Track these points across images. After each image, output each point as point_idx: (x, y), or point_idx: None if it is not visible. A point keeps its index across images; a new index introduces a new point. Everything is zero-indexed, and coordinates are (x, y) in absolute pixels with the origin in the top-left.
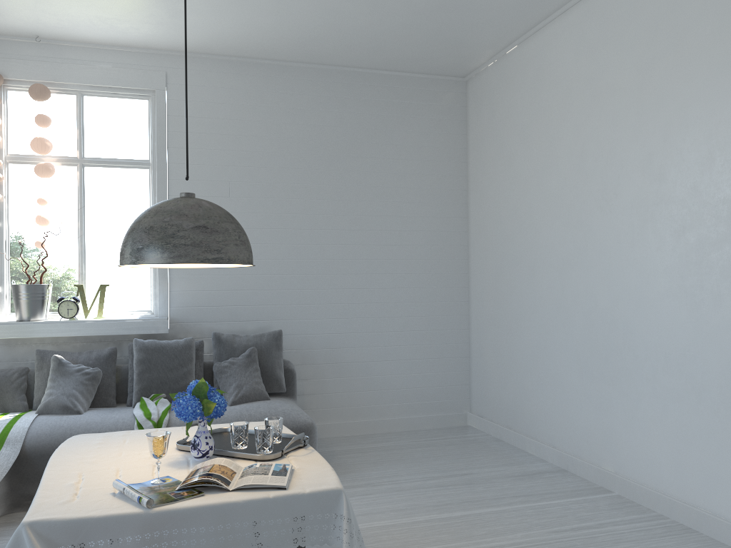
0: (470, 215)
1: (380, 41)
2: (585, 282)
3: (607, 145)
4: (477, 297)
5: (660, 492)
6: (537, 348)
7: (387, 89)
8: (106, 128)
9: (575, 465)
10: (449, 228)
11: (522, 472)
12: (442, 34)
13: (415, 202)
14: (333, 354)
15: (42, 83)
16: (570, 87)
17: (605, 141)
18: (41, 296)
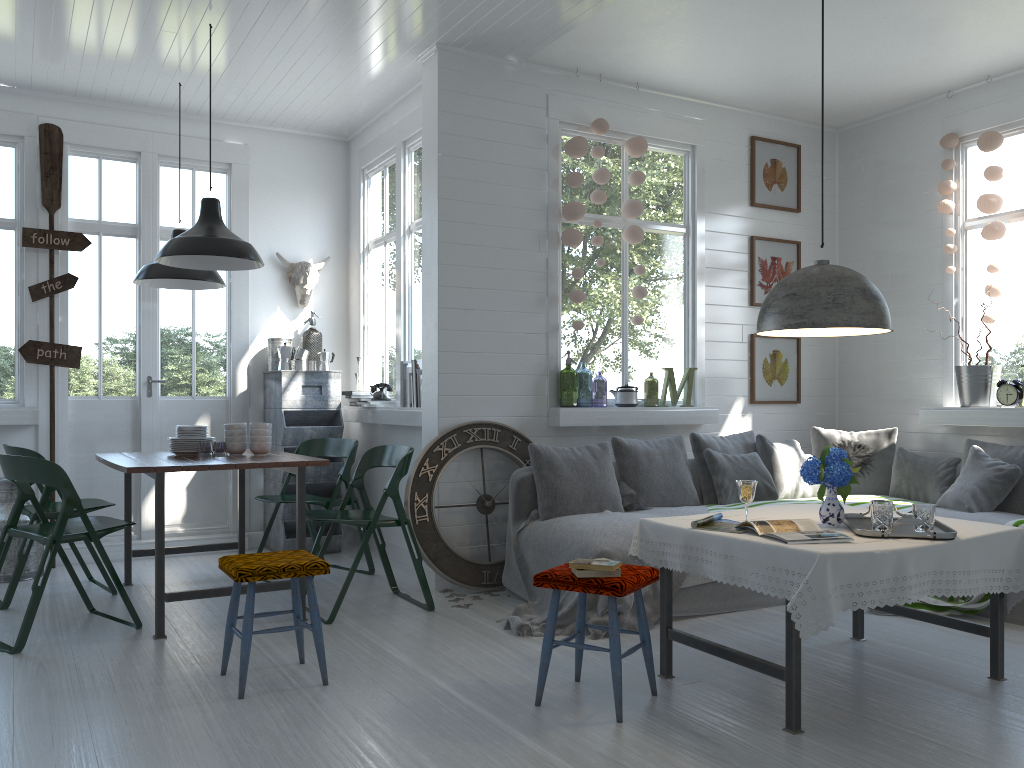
0: None
1: None
2: None
3: None
4: None
5: None
6: None
7: None
8: None
9: None
10: None
11: None
12: None
13: None
14: None
15: (998, 127)
16: None
17: None
18: (979, 379)
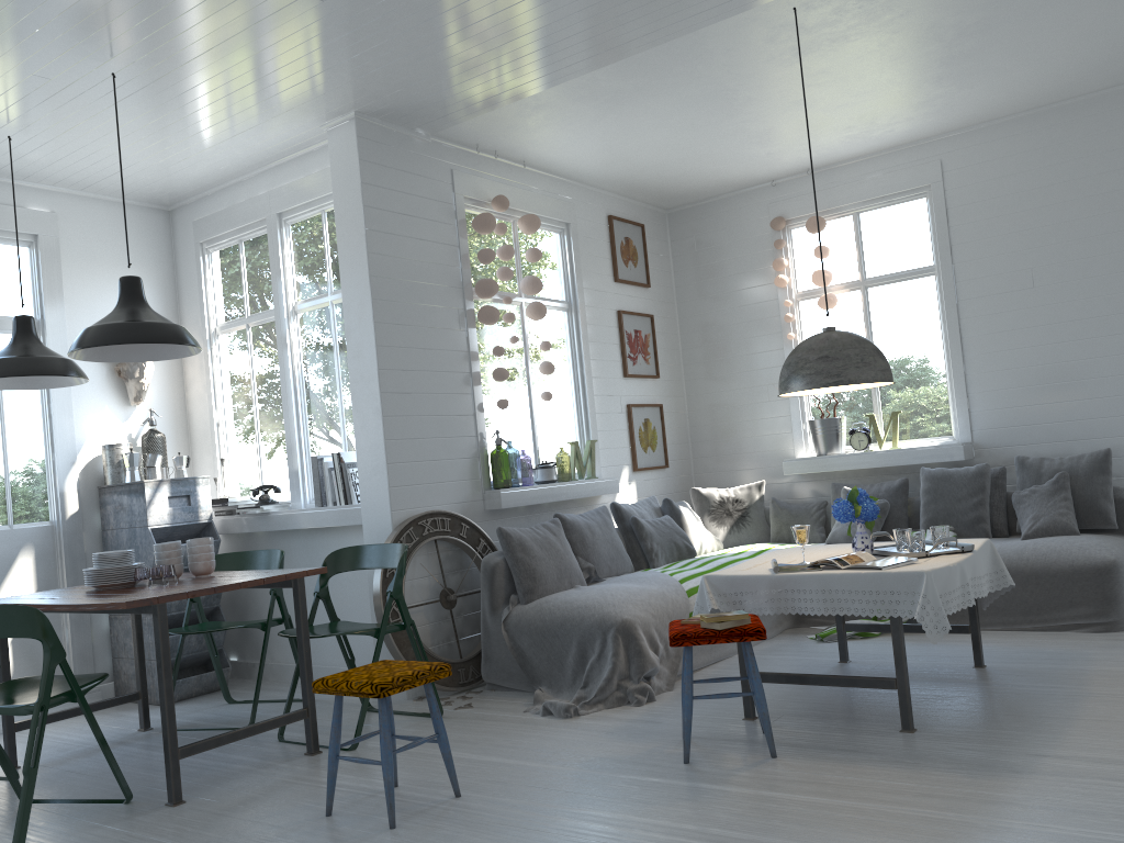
0: None
1: None
2: None
3: None
4: None
5: None
6: None
7: None
8: (884, 241)
9: None
10: None
11: None
12: None
13: None
14: None
15: (819, 213)
16: None
17: None
18: (833, 429)
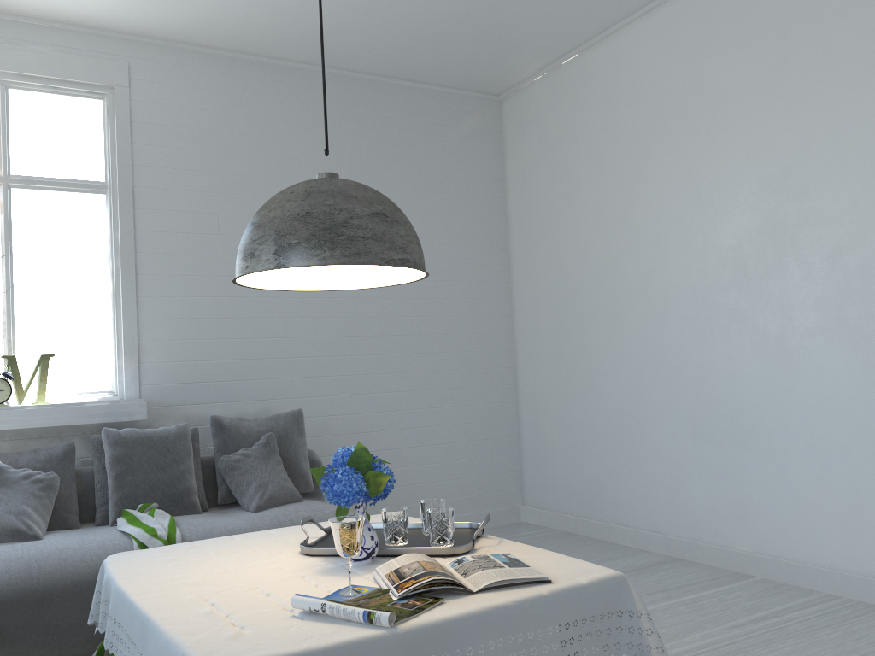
0: (513, 261)
1: (418, 38)
2: (697, 327)
3: (721, 163)
4: (528, 361)
5: (825, 567)
6: (627, 414)
7: (411, 104)
8: (41, 135)
9: (694, 551)
10: (489, 278)
11: (633, 566)
12: (498, 33)
13: (449, 245)
14: (359, 440)
15: None
16: (661, 98)
17: (718, 158)
18: None
